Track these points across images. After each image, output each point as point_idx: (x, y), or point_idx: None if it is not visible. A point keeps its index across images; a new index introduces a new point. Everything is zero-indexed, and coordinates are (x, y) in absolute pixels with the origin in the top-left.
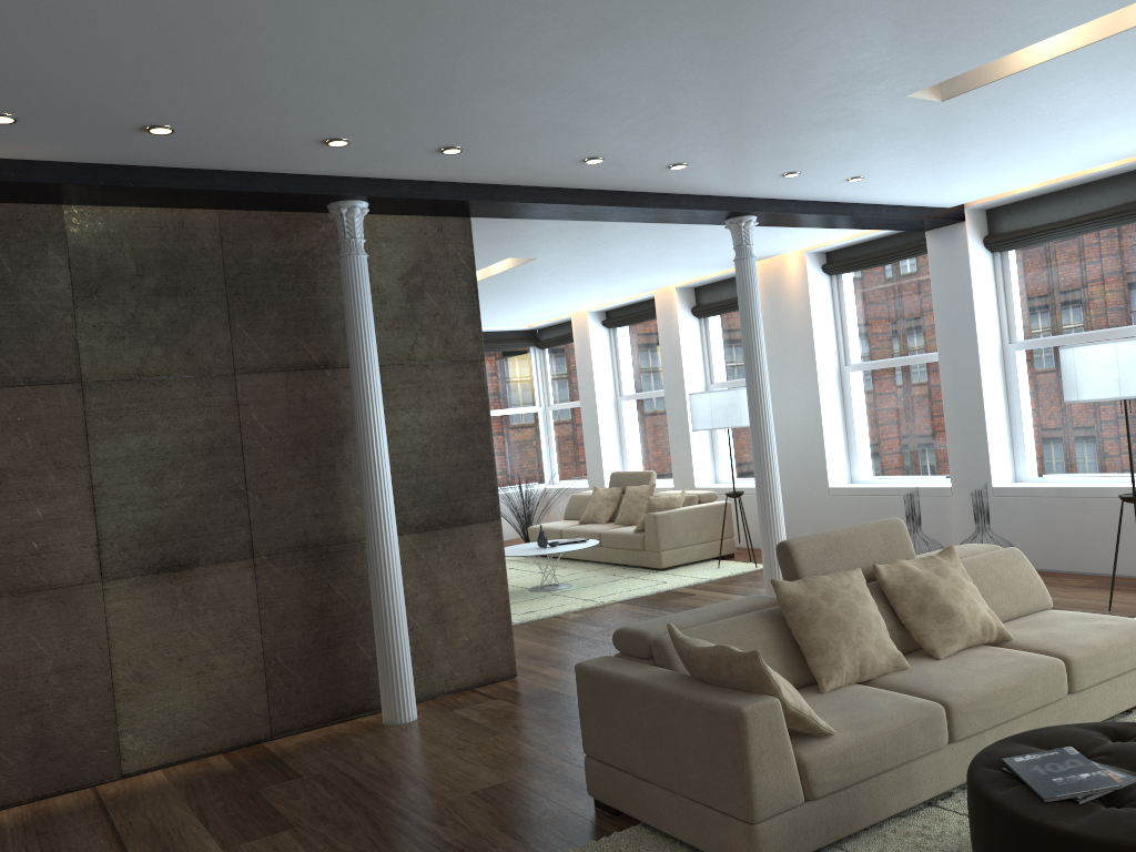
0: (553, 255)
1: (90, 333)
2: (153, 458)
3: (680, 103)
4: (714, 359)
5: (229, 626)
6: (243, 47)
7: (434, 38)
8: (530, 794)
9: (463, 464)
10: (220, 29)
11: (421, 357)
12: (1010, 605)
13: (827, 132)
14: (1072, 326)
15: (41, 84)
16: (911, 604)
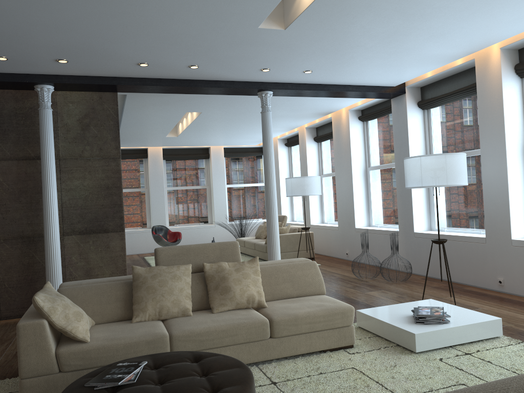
0: (207, 111)
1: None
2: None
3: (138, 35)
4: (323, 163)
5: None
6: None
7: None
8: None
9: (106, 205)
10: None
11: (86, 156)
12: (292, 290)
13: (246, 47)
14: (455, 149)
15: None
16: (214, 284)
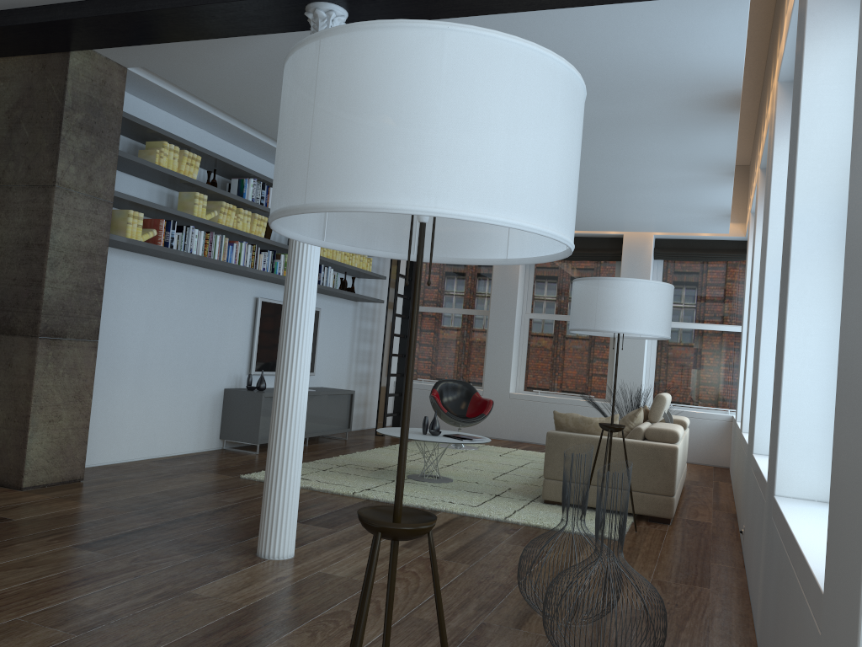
0: None
1: None
2: None
3: None
4: None
5: None
6: None
7: None
8: None
9: (20, 279)
10: None
11: (8, 181)
12: None
13: None
14: None
15: None
16: None
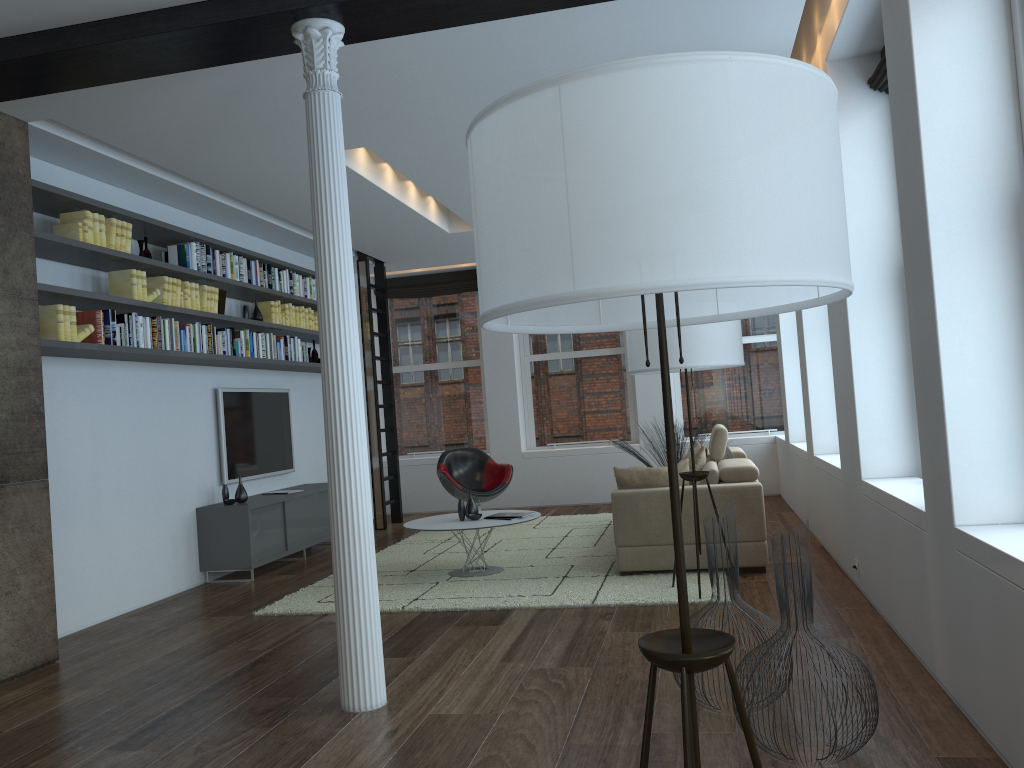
0: (371, 140)
1: None
2: None
3: None
4: None
5: None
6: None
7: None
8: None
9: None
10: None
11: None
12: None
13: None
14: None
15: None
16: None
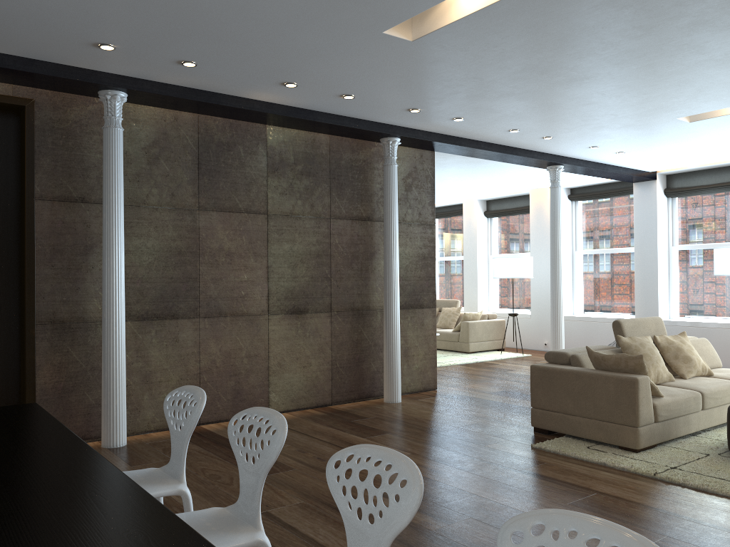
0: (439, 174)
1: (273, 190)
2: (293, 256)
3: (579, 110)
4: (494, 241)
5: (318, 345)
6: (431, 69)
7: (510, 74)
8: (497, 427)
9: (422, 277)
10: (432, 62)
11: (408, 220)
12: (706, 362)
13: (628, 130)
14: (707, 239)
15: (329, 74)
16: (671, 354)
